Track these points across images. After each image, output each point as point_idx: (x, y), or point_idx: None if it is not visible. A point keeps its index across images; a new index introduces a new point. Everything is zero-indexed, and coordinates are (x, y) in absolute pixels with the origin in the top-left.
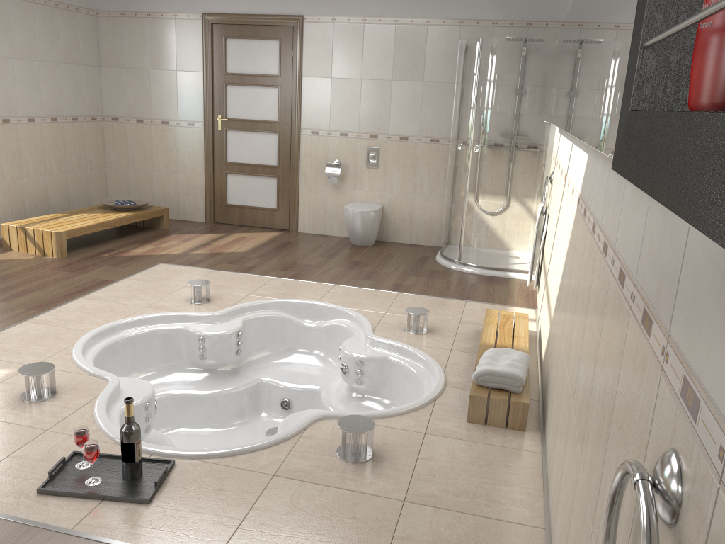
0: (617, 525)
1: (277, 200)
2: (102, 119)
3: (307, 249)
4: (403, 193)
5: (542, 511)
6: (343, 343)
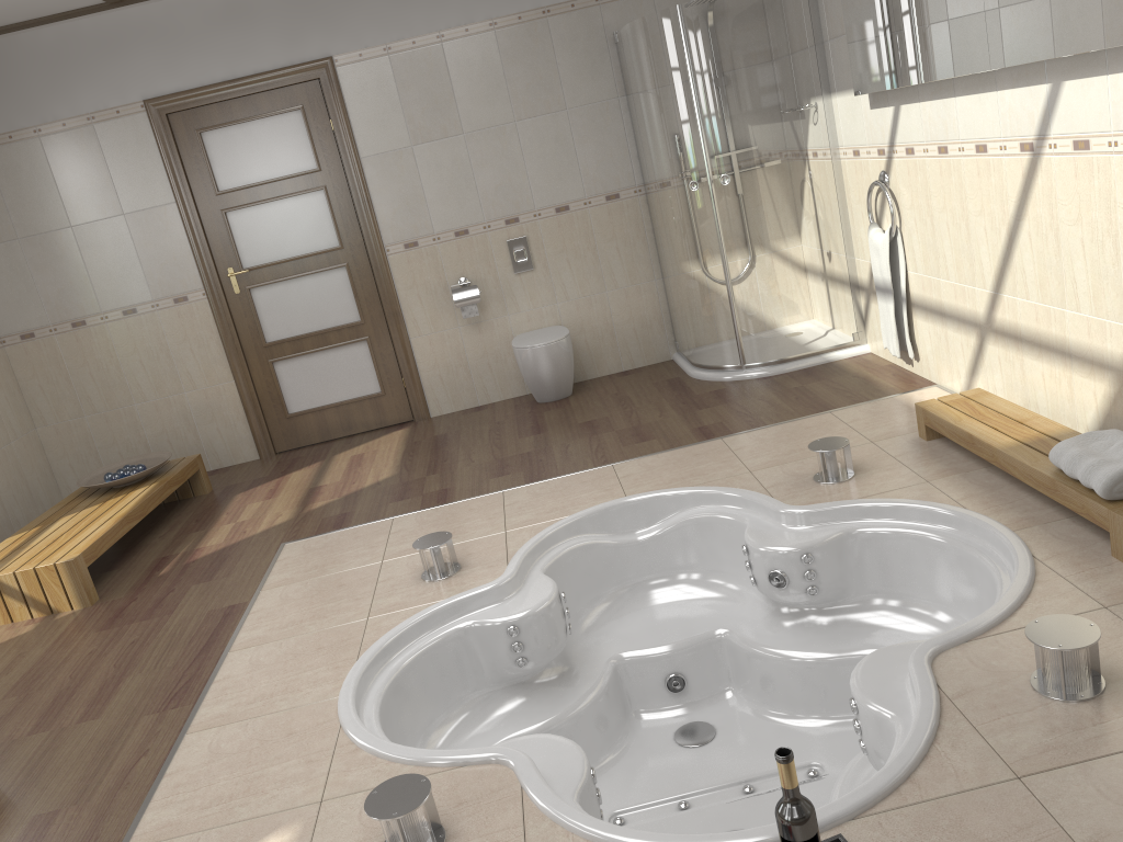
0: None
1: (378, 377)
2: (1, 343)
3: (486, 434)
4: (587, 296)
5: None
6: (750, 540)
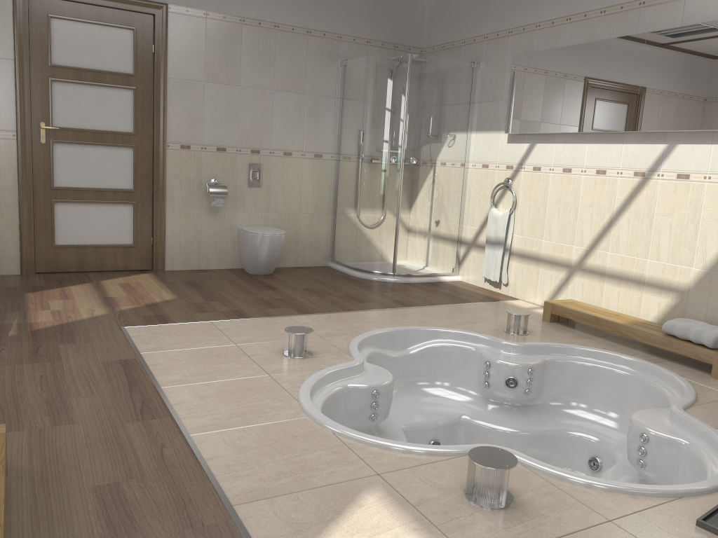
0: None
1: (134, 232)
2: None
3: (230, 285)
4: (288, 213)
5: None
6: (494, 358)
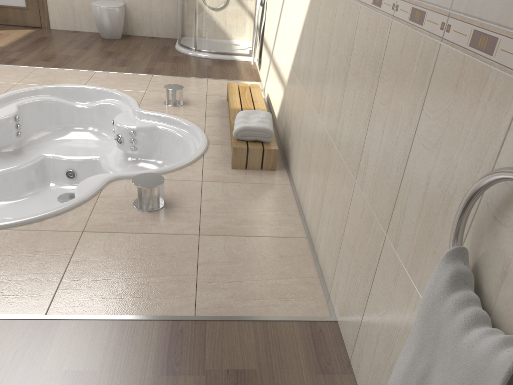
0: (465, 228)
1: None
2: None
3: (63, 43)
4: None
5: (302, 225)
6: (115, 118)
